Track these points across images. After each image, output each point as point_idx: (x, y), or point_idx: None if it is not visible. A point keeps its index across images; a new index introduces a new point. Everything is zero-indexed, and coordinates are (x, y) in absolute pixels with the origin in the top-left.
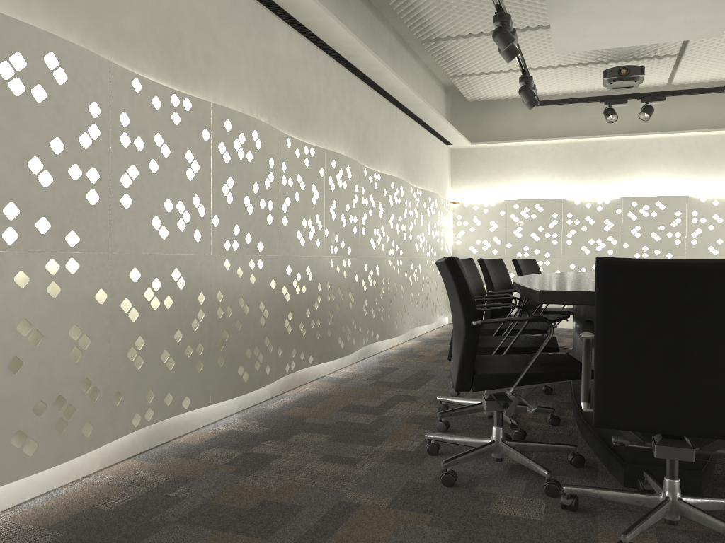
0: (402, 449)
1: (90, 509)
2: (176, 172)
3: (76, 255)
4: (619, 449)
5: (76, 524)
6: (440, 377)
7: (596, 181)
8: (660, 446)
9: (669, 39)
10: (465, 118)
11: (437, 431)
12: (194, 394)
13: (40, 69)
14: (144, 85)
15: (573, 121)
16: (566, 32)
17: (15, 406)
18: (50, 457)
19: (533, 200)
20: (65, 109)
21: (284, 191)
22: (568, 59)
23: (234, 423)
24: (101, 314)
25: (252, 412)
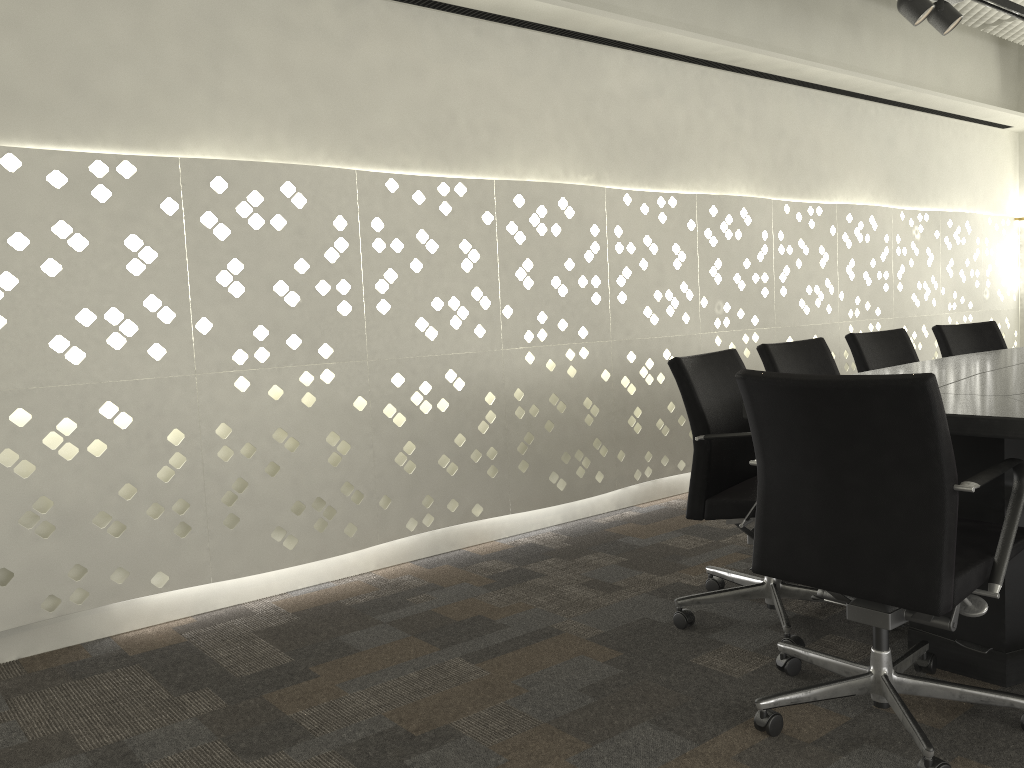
0: (687, 582)
1: (336, 602)
2: (447, 266)
3: (331, 366)
4: None
5: (314, 613)
6: None
7: None
8: (851, 605)
9: None
10: None
11: None
12: (487, 502)
13: (277, 200)
14: (401, 183)
15: None
16: None
17: (273, 504)
18: (310, 553)
19: None
20: (307, 230)
21: (620, 260)
22: None
23: (543, 535)
24: (361, 420)
25: (574, 525)
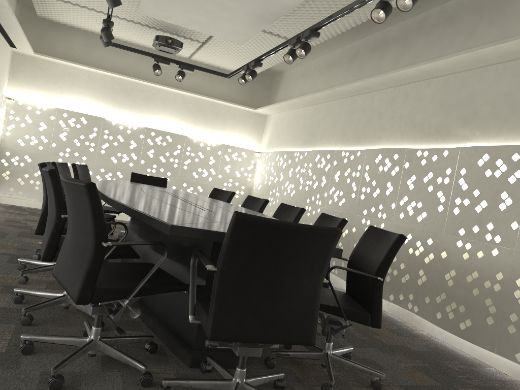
0: None
1: None
2: None
3: None
4: (188, 339)
5: None
6: (0, 261)
7: (129, 111)
8: (242, 347)
9: (214, 34)
10: (31, 29)
11: (21, 325)
12: None
13: None
14: None
15: (120, 62)
16: (153, 1)
17: None
18: None
19: (80, 113)
20: None
21: None
22: (133, 17)
23: None
24: None
25: None
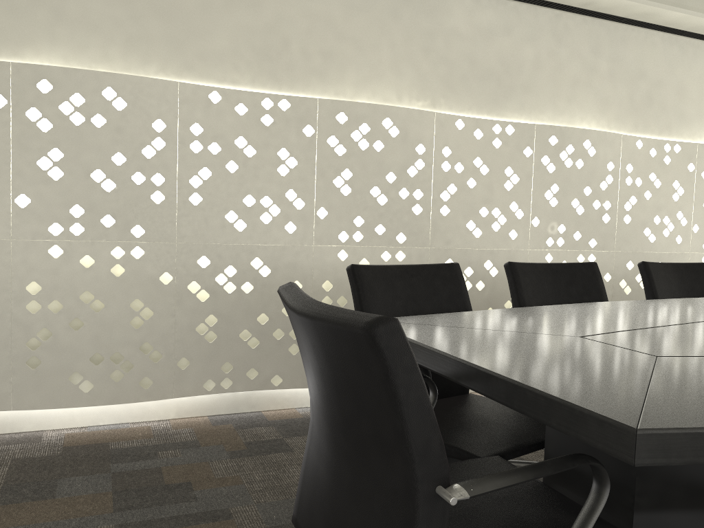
0: None
1: (105, 444)
2: (263, 169)
3: (142, 244)
4: None
5: (78, 450)
6: None
7: None
8: None
9: None
10: None
11: None
12: (286, 375)
13: (98, 102)
14: (224, 95)
15: None
16: None
17: (73, 353)
18: (104, 397)
19: None
20: (126, 129)
21: (446, 178)
22: None
23: None
24: (165, 292)
25: None
